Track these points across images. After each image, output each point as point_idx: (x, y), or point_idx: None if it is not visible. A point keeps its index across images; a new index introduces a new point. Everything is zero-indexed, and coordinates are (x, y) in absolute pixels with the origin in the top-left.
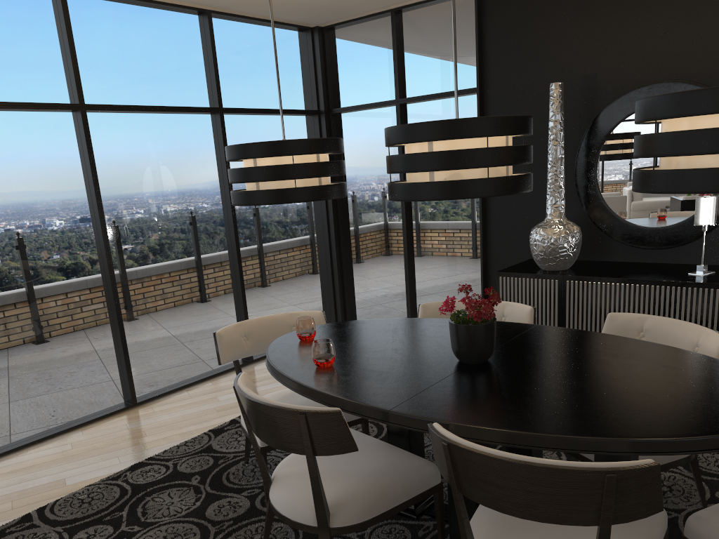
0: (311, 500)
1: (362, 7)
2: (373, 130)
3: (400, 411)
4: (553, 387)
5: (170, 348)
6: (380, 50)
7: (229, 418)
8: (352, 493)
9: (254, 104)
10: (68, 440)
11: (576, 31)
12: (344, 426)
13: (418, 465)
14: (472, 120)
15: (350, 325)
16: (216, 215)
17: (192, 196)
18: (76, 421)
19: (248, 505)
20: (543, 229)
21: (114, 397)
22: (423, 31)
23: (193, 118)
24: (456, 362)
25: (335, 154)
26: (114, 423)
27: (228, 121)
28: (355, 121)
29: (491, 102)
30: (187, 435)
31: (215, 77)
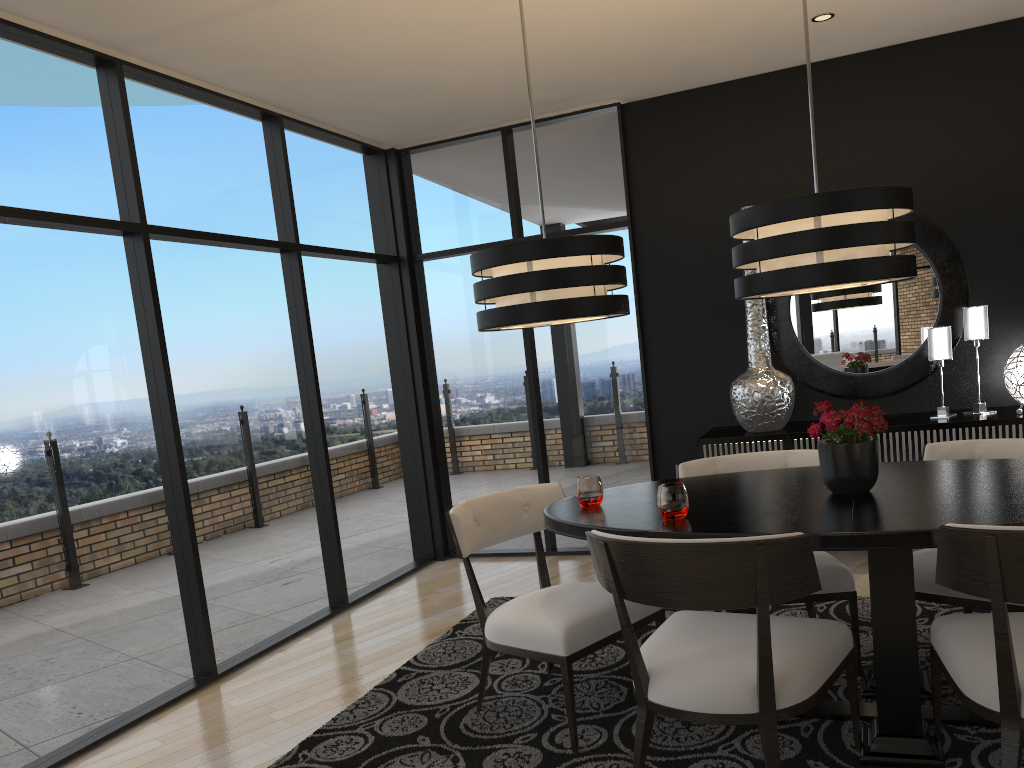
0: (738, 680)
1: (470, 122)
2: (478, 280)
3: (867, 530)
4: (993, 494)
5: (251, 589)
6: (486, 178)
7: (388, 670)
8: (788, 661)
9: (329, 243)
10: (145, 736)
11: (748, 153)
12: (811, 555)
13: (831, 625)
14: (879, 188)
15: (621, 491)
16: (295, 392)
17: (267, 364)
18: (138, 710)
19: (538, 752)
20: (753, 380)
21: (186, 668)
22: (547, 155)
23: (265, 255)
24: (835, 495)
25: (422, 315)
26: (202, 704)
27: (303, 264)
28: (450, 269)
29: (645, 237)
30: (343, 698)
31: (290, 202)
